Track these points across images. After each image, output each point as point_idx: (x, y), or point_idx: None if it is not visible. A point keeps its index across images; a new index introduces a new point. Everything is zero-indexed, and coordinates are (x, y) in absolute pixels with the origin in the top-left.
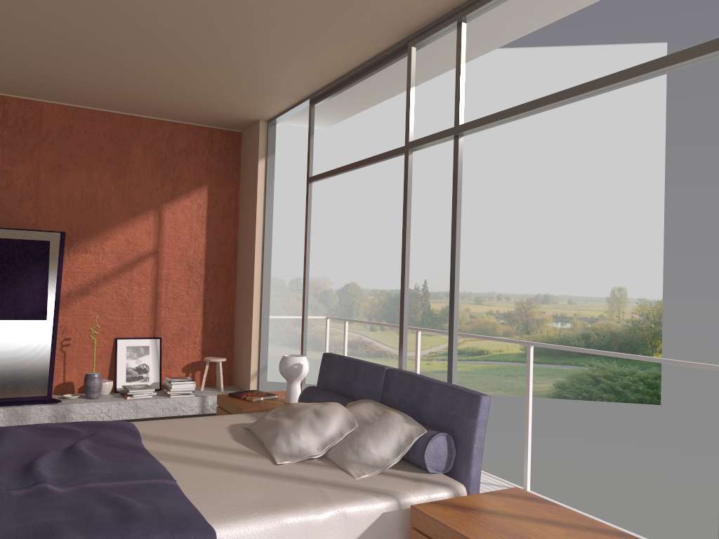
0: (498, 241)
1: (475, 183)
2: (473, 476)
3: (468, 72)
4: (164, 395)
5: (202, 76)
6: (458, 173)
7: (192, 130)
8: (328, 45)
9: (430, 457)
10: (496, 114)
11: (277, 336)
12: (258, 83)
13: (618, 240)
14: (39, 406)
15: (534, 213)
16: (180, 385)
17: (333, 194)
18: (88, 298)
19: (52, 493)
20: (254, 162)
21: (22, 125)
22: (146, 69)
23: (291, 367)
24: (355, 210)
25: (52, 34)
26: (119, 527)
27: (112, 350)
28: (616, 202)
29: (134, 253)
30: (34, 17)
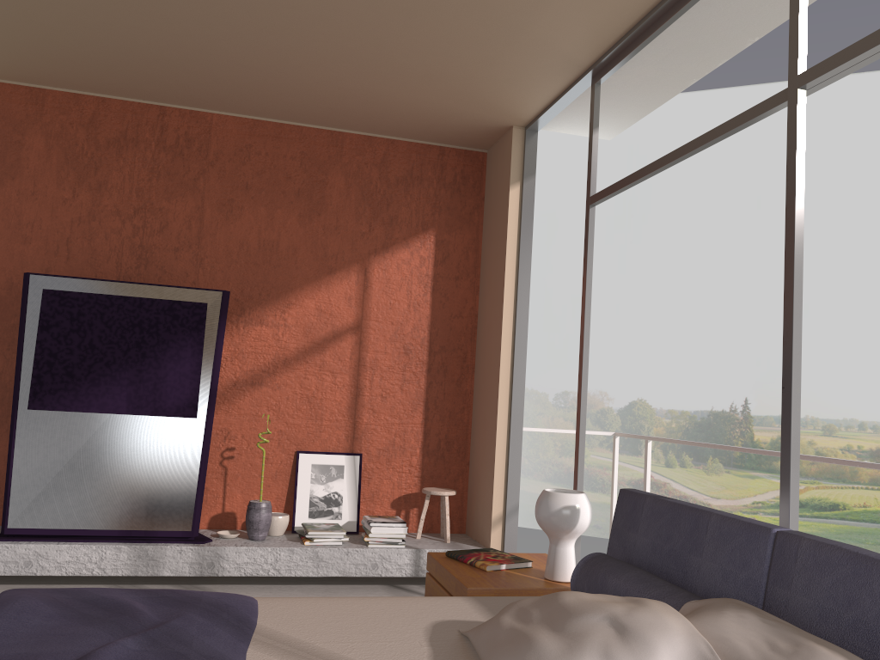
0: (859, 344)
1: (821, 262)
2: None
3: (808, 109)
4: (360, 542)
5: (421, 38)
6: None
7: (414, 151)
8: None
9: None
10: None
11: (537, 468)
12: (509, 44)
13: None
14: (178, 546)
15: None
16: (384, 529)
17: (614, 280)
18: (261, 391)
19: None
20: (503, 191)
21: (184, 145)
22: (337, 30)
23: (557, 512)
24: (644, 302)
25: None
26: None
27: (292, 469)
28: None
29: (327, 326)
30: None
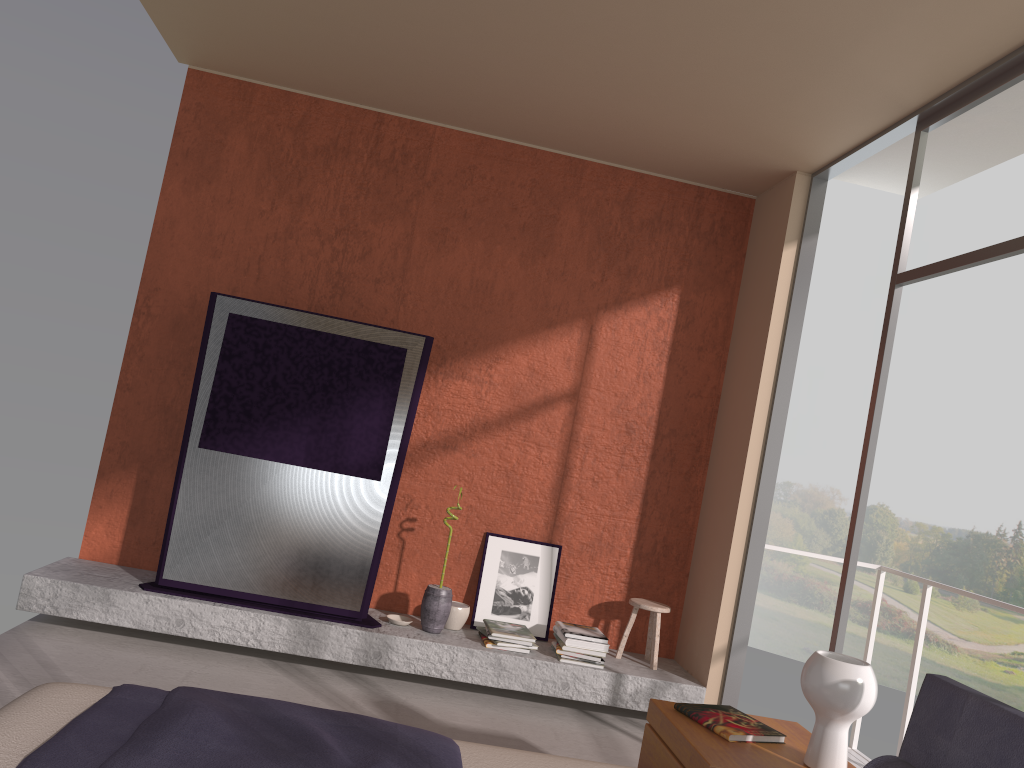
0: None
1: None
2: None
3: None
4: (550, 653)
5: (707, 59)
6: None
7: (666, 189)
8: None
9: None
10: None
11: None
12: (818, 74)
13: None
14: (343, 628)
15: None
16: (581, 643)
17: (866, 355)
18: (454, 456)
19: None
20: (774, 249)
21: (399, 160)
22: (605, 42)
23: (833, 686)
24: (901, 387)
25: None
26: None
27: (478, 552)
28: None
29: (539, 390)
30: None
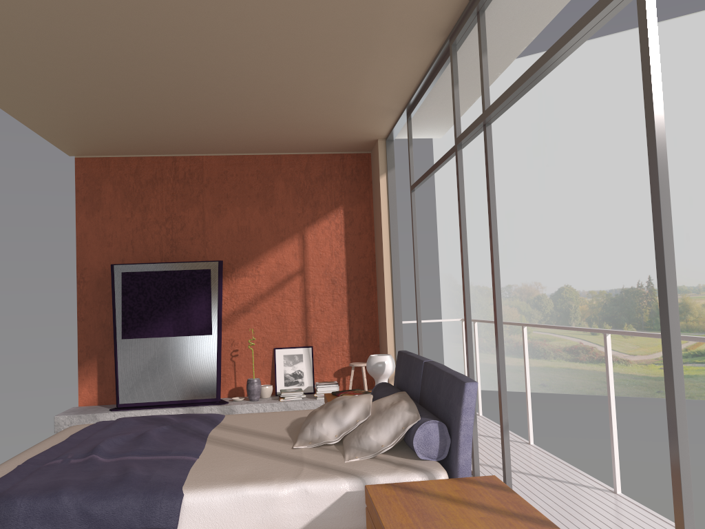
0: None
1: (699, 163)
2: (462, 464)
3: (677, 42)
4: (313, 397)
5: (302, 111)
6: (488, 162)
7: (325, 159)
8: (382, 61)
9: (419, 444)
10: (501, 96)
11: (493, 345)
12: (351, 107)
13: None
14: (209, 407)
15: None
16: (325, 388)
17: (537, 196)
18: (249, 315)
19: (93, 461)
20: (377, 179)
21: (188, 177)
22: (255, 114)
23: (374, 365)
24: (562, 210)
25: (172, 102)
26: (108, 486)
27: (272, 359)
28: None
29: (284, 273)
30: (151, 92)
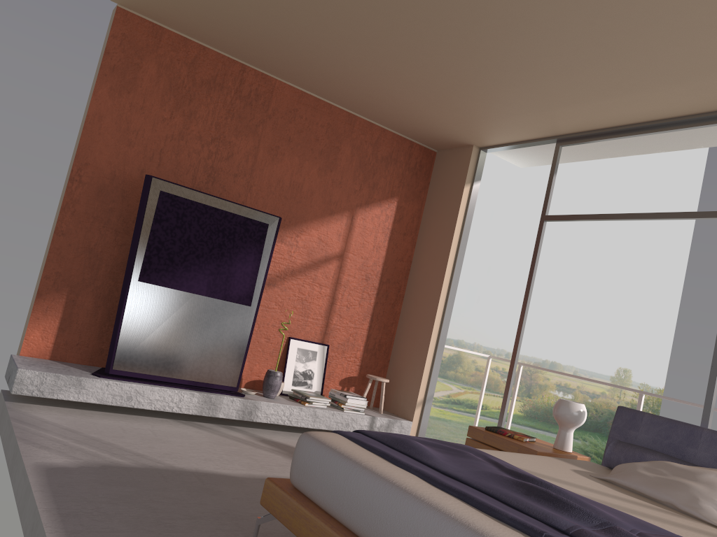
0: (517, 300)
1: (505, 240)
2: None
3: None
4: (333, 407)
5: (484, 93)
6: None
7: (395, 140)
8: (665, 93)
9: None
10: None
11: None
12: (531, 112)
13: (631, 323)
14: (231, 397)
15: (556, 281)
16: (354, 400)
17: None
18: (274, 290)
19: None
20: (456, 185)
21: (253, 98)
22: (438, 73)
23: (574, 413)
24: None
25: (395, 19)
26: None
27: (283, 349)
28: (636, 286)
29: (322, 252)
30: None
